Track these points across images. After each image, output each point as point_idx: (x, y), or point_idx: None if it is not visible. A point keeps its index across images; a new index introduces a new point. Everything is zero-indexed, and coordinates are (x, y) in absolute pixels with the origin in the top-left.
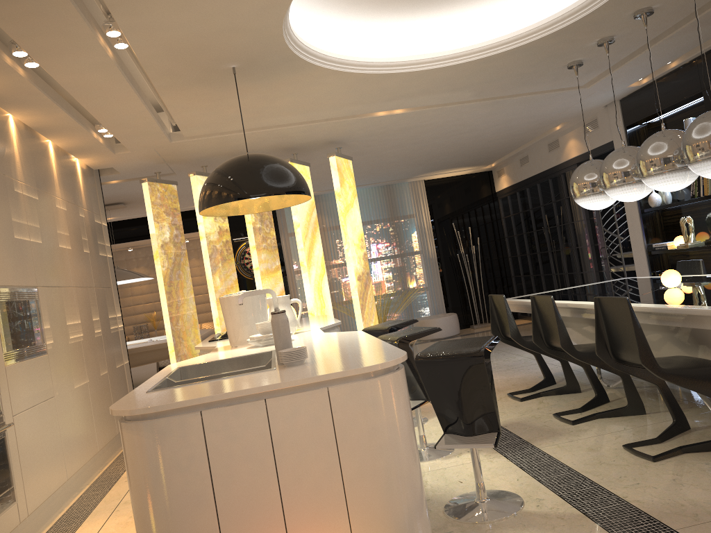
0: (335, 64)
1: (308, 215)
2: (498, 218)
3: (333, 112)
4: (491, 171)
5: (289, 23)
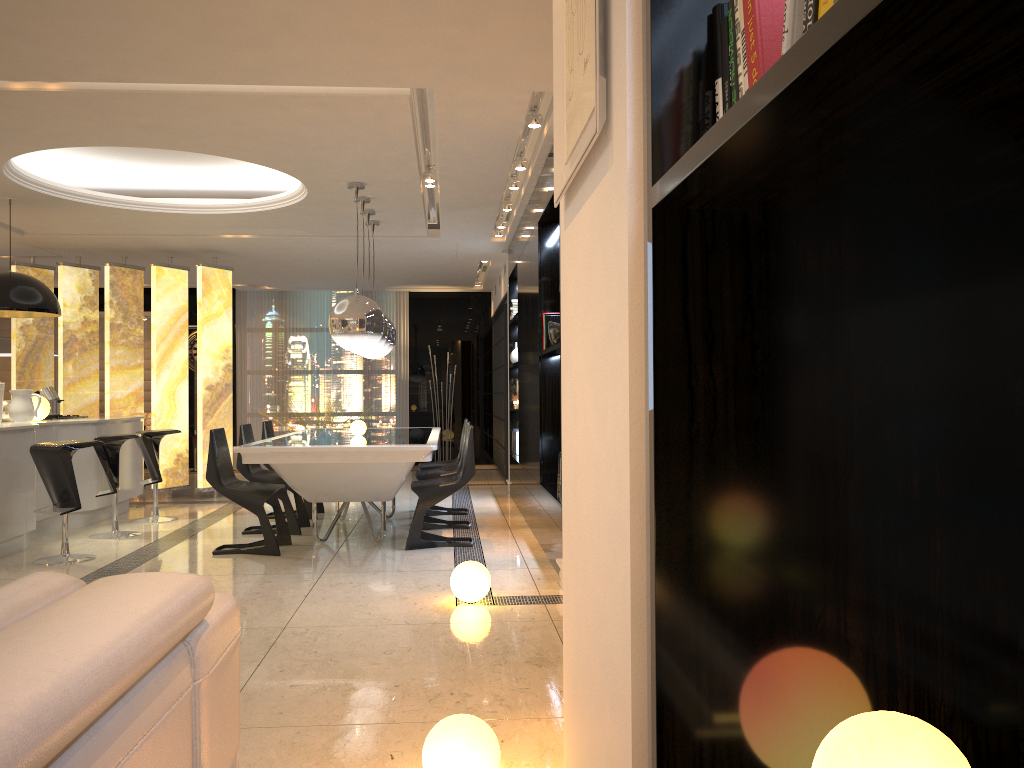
0: (113, 203)
1: (173, 319)
2: (489, 348)
3: (167, 231)
4: (490, 292)
5: (33, 178)
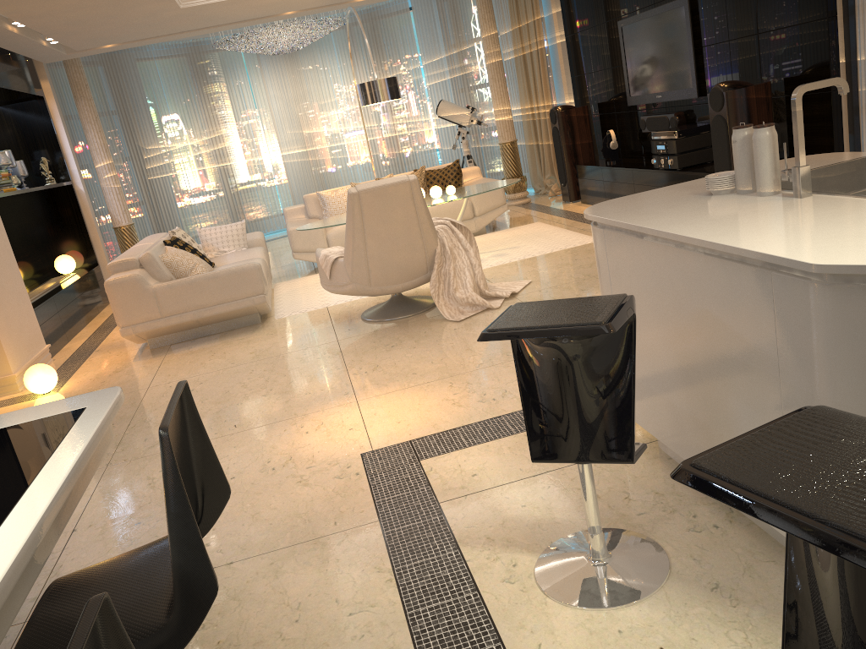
0: None
1: None
2: None
3: None
4: None
5: None
